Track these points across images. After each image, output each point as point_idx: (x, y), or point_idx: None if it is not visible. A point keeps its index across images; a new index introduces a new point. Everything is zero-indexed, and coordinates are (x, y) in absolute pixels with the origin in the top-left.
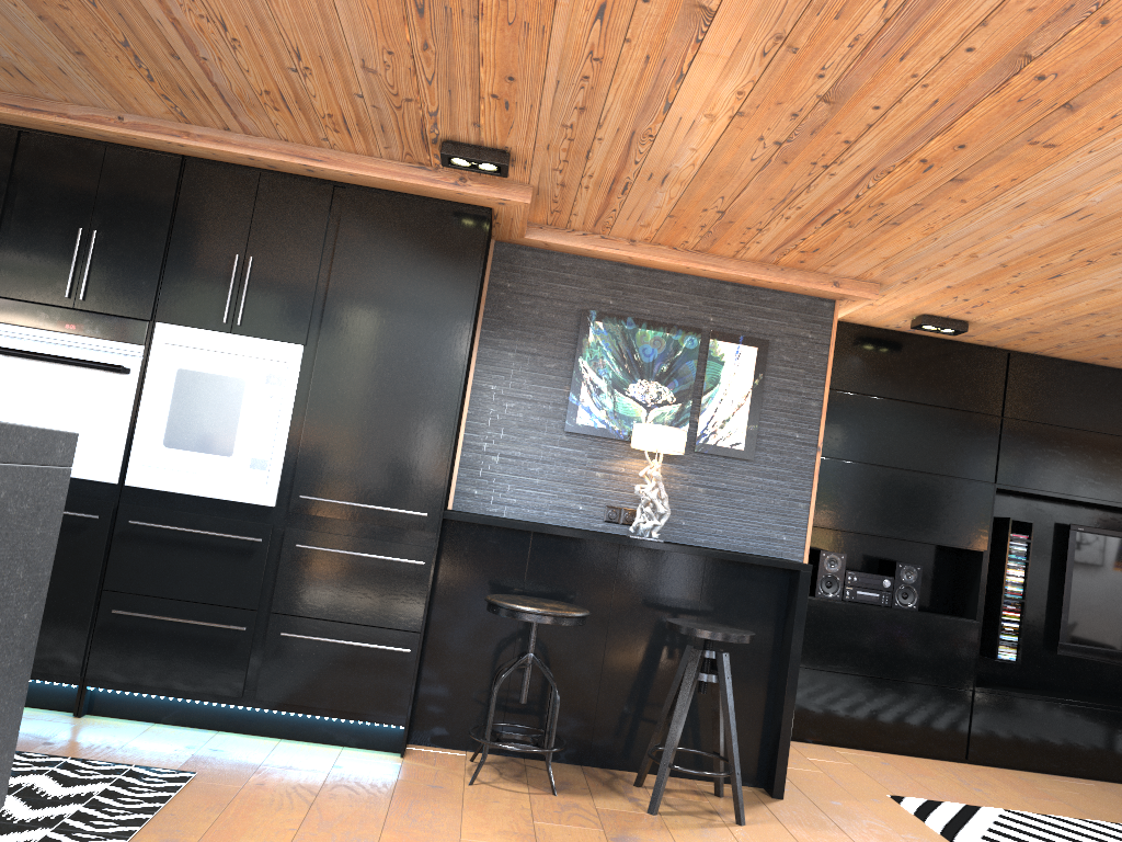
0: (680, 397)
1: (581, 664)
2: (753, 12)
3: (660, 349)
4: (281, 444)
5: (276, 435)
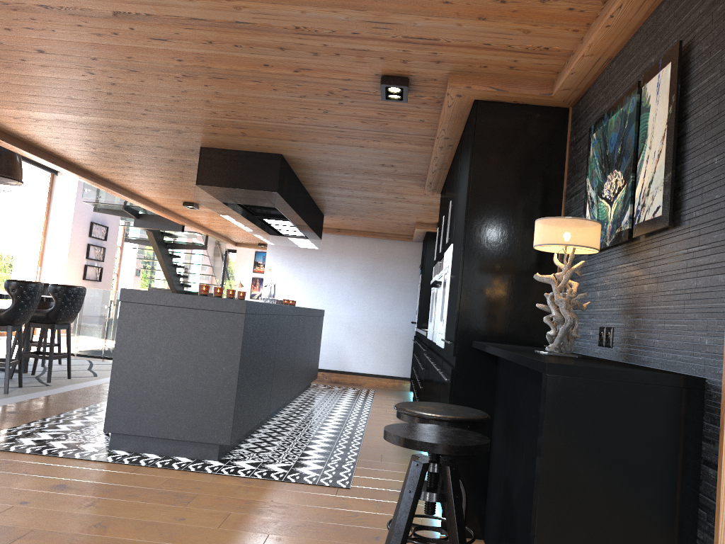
0: (626, 176)
1: (516, 492)
2: (98, 1)
3: (618, 130)
4: (445, 308)
5: (445, 303)
